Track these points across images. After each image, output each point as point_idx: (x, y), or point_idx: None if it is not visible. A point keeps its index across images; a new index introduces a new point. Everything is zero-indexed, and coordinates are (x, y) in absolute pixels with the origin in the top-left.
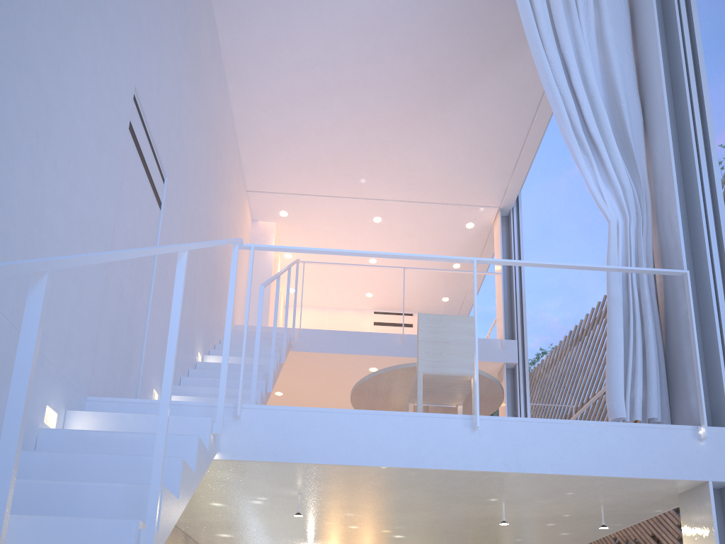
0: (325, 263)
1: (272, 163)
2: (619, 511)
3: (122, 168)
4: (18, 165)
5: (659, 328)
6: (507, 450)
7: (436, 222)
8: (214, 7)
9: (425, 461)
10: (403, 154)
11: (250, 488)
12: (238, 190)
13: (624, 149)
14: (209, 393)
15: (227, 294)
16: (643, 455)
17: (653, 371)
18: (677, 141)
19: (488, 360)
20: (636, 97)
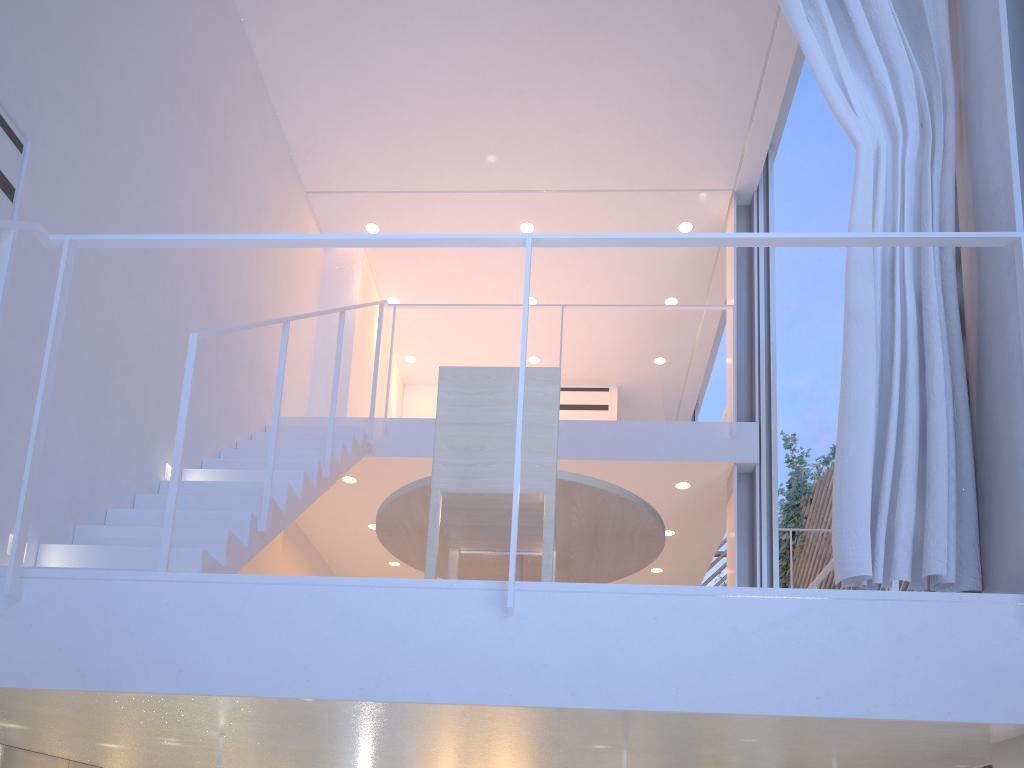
0: (429, 305)
1: (336, 140)
2: (877, 765)
3: None
4: None
5: (963, 373)
6: (580, 658)
7: (627, 225)
8: None
9: (395, 685)
10: (552, 102)
11: (121, 726)
12: (279, 189)
13: None
14: (138, 537)
15: (255, 364)
16: (897, 665)
17: (939, 470)
18: None
19: (706, 459)
20: None
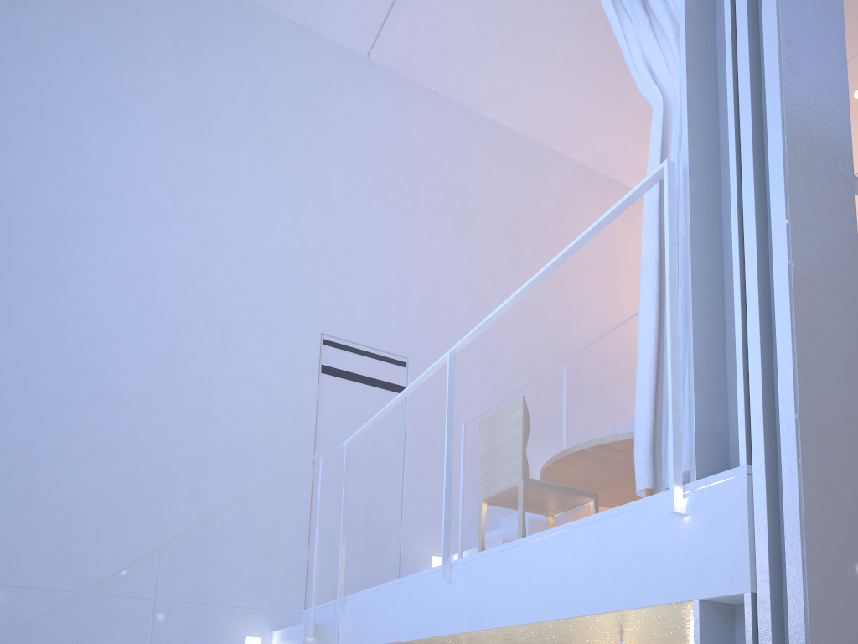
0: None
1: None
2: None
3: (315, 411)
4: (175, 504)
5: None
6: (472, 600)
7: None
8: (481, 112)
9: (421, 630)
10: None
11: None
12: (631, 228)
13: None
14: (496, 536)
15: (629, 365)
16: (600, 570)
17: (686, 377)
18: None
19: None
20: None
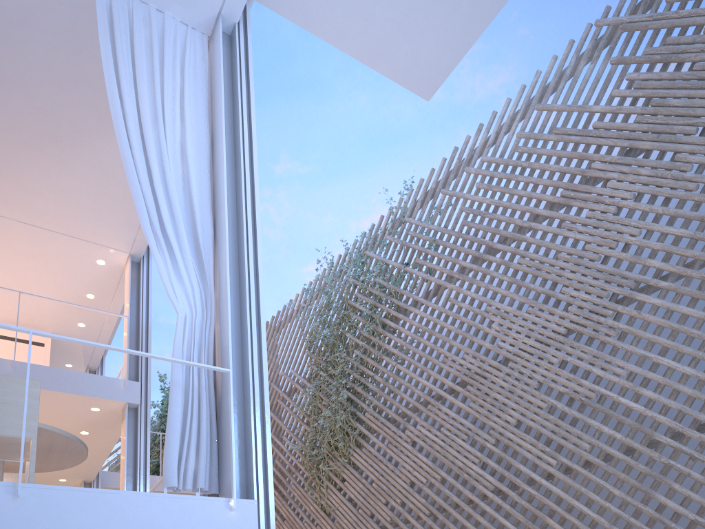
0: None
1: None
2: None
3: None
4: None
5: (214, 410)
6: (52, 517)
7: (64, 251)
8: None
9: None
10: (19, 178)
11: None
12: None
13: (197, 253)
14: None
15: None
16: (183, 522)
17: (203, 448)
18: (238, 259)
19: (110, 398)
20: (209, 213)
